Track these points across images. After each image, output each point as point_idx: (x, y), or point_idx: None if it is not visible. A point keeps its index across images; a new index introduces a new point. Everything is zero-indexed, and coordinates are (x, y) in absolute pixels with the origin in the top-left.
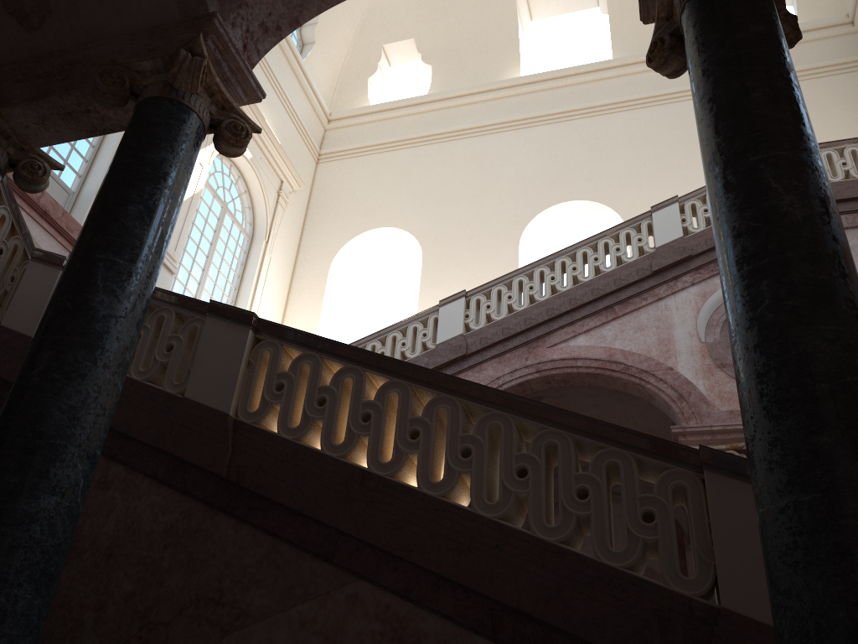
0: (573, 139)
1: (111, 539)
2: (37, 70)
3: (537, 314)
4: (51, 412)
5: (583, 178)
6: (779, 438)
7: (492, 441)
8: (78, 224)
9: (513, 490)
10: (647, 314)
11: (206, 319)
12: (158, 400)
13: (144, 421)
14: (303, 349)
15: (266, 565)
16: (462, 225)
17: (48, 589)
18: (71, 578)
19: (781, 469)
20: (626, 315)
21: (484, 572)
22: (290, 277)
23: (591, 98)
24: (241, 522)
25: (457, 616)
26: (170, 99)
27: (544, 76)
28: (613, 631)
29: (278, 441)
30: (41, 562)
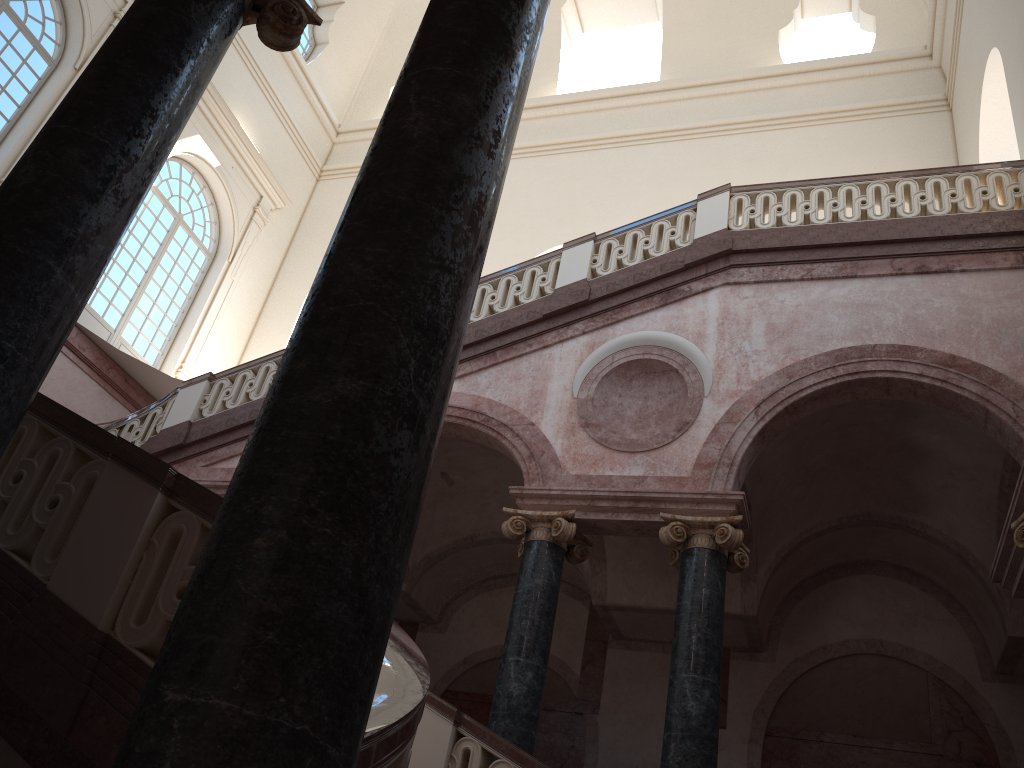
0: (596, 172)
1: None
2: None
3: None
4: None
5: (596, 216)
6: None
7: None
8: None
9: None
10: (528, 363)
11: None
12: None
13: None
14: None
15: None
16: None
17: None
18: None
19: None
20: (507, 362)
21: None
22: (260, 306)
23: (626, 126)
24: None
25: None
26: None
27: (576, 97)
28: None
29: None
30: None
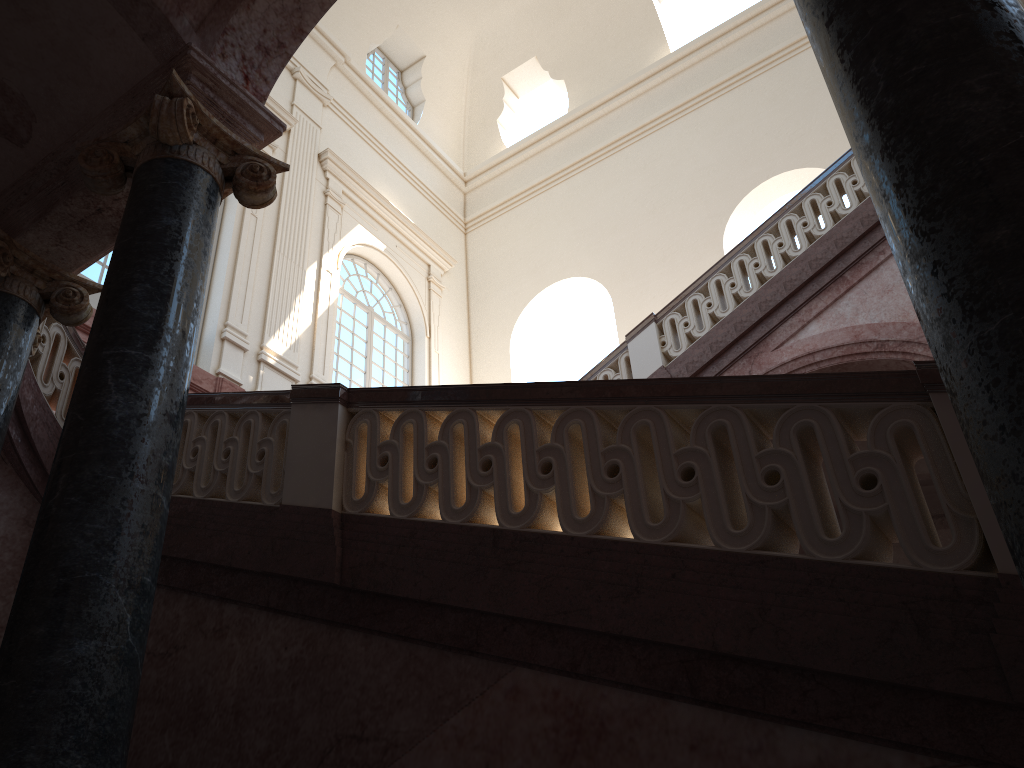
0: (755, 103)
1: (236, 694)
2: (36, 183)
3: (748, 313)
4: (73, 543)
5: (780, 144)
6: (938, 260)
7: (646, 448)
8: (205, 372)
9: (680, 500)
10: (890, 271)
11: (291, 409)
12: (258, 517)
13: (245, 545)
14: (402, 407)
15: (407, 678)
16: (649, 248)
17: (107, 753)
18: (202, 750)
19: (950, 303)
20: (863, 280)
21: (662, 614)
22: (468, 371)
23: (764, 48)
24: (370, 634)
25: (643, 682)
26: (164, 158)
27: (698, 43)
28: (851, 648)
29: (392, 524)
30: (89, 722)
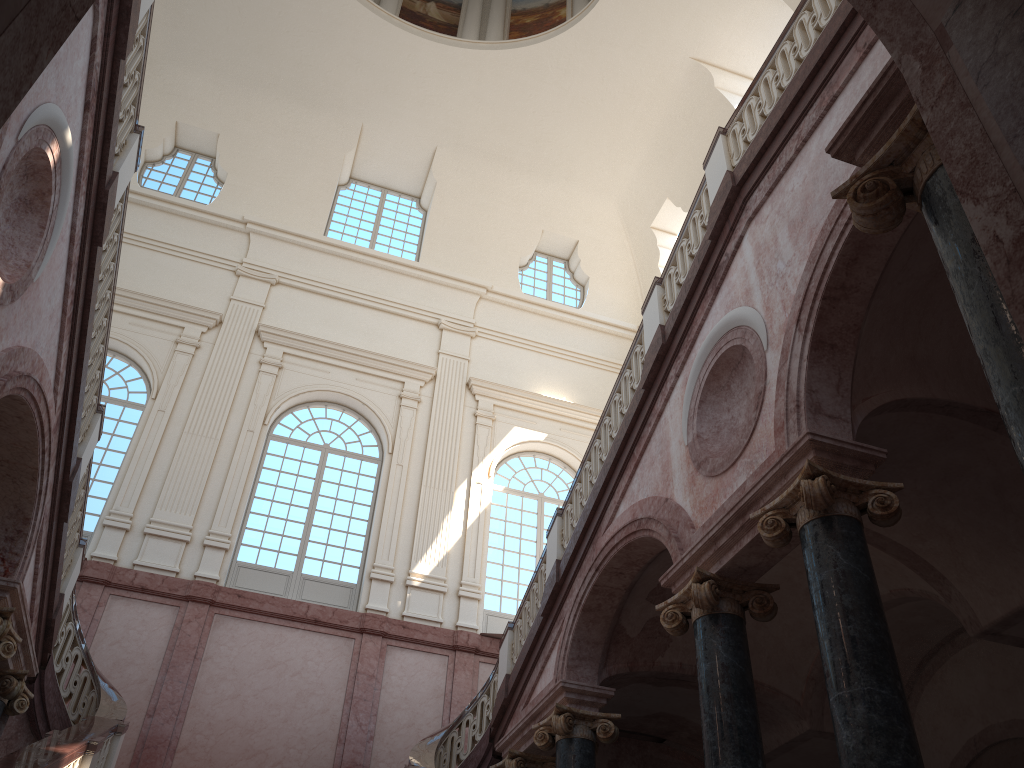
0: None
1: None
2: None
3: (589, 501)
4: None
5: None
6: None
7: None
8: (351, 612)
9: None
10: (655, 441)
11: None
12: None
13: None
14: None
15: None
16: None
17: None
18: None
19: None
20: (643, 454)
21: None
22: None
23: None
24: None
25: None
26: None
27: None
28: None
29: None
30: None
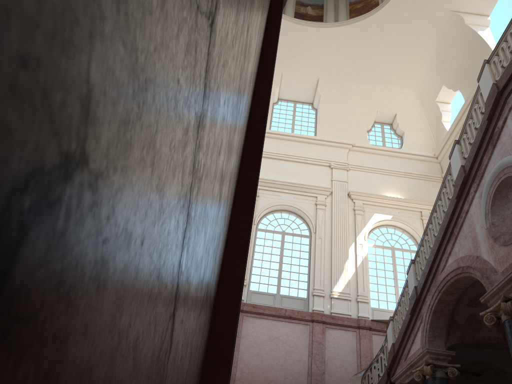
0: None
1: None
2: None
3: (430, 257)
4: None
5: None
6: None
7: None
8: (306, 312)
9: None
10: (465, 226)
11: None
12: None
13: None
14: None
15: None
16: None
17: None
18: None
19: None
20: (459, 232)
21: None
22: None
23: None
24: None
25: None
26: None
27: None
28: None
29: None
30: None
